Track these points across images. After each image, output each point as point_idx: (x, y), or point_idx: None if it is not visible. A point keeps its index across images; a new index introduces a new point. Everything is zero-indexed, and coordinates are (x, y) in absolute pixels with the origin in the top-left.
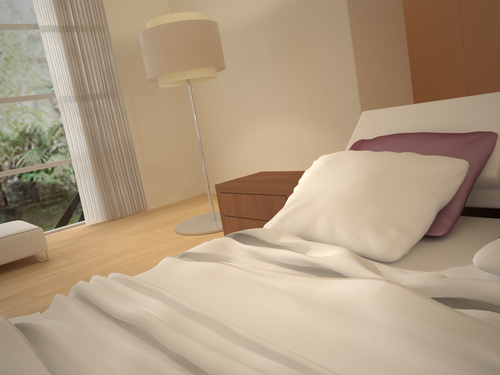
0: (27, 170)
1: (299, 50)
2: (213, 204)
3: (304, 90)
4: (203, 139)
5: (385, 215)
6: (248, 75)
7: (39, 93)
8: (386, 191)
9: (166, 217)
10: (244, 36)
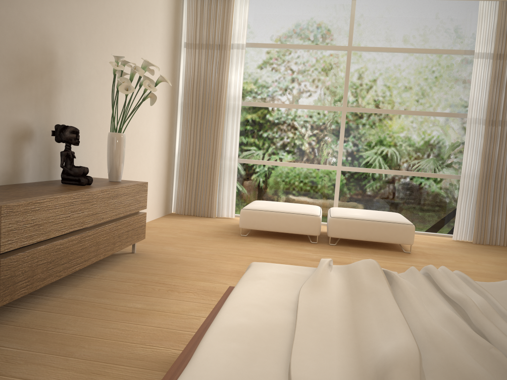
0: (419, 175)
1: None
2: None
3: None
4: None
5: None
6: None
7: (453, 111)
8: None
9: None
10: None
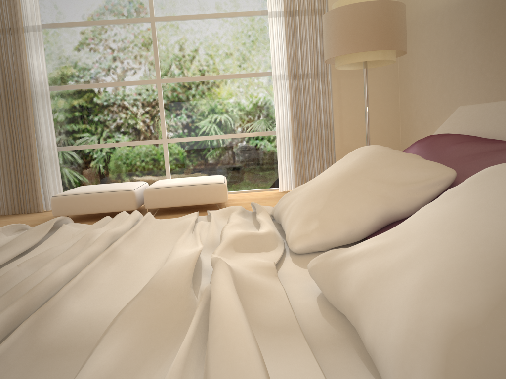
0: (242, 136)
1: (504, 30)
2: None
3: (504, 78)
4: (407, 126)
5: (324, 210)
6: (453, 59)
7: (262, 71)
8: (347, 188)
9: None
10: (454, 15)
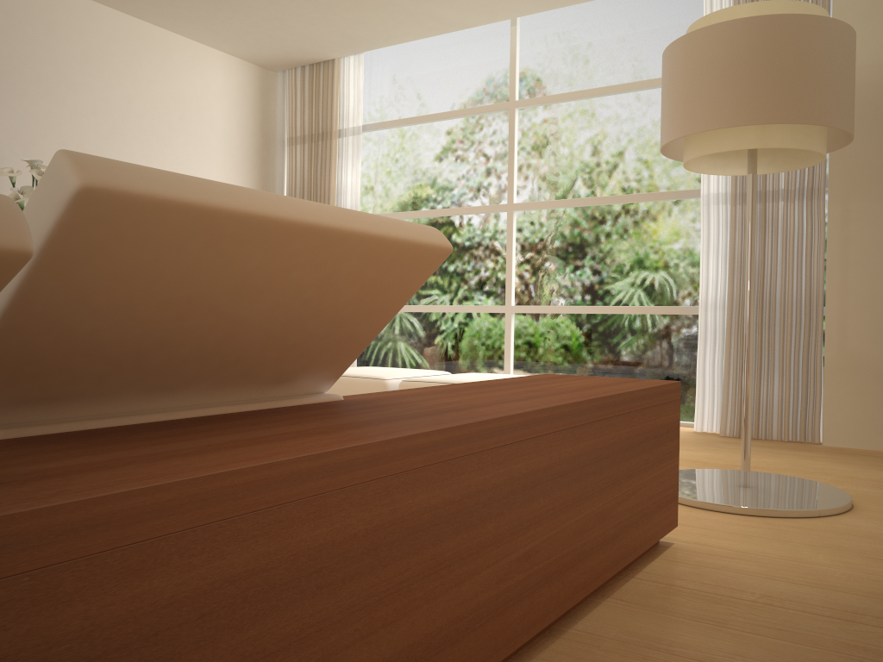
0: (640, 311)
1: None
2: (745, 450)
3: None
4: None
5: None
6: None
7: (693, 187)
8: None
9: (774, 460)
10: None
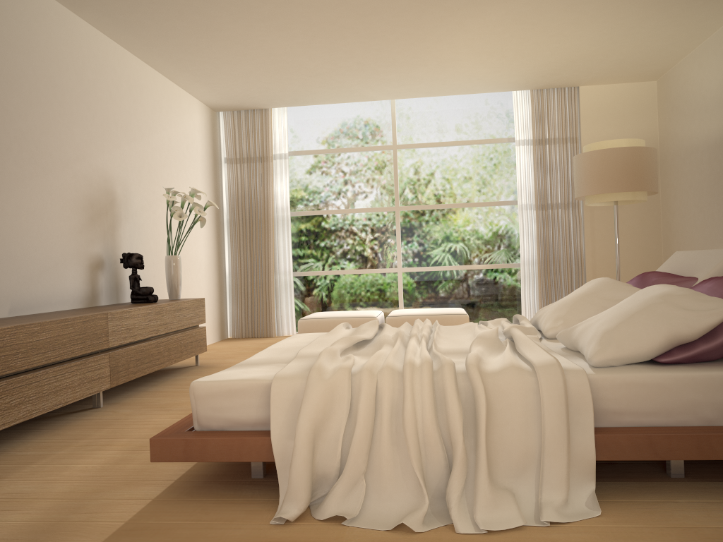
0: (482, 267)
1: None
2: None
3: None
4: None
5: (566, 314)
6: (712, 196)
7: (506, 199)
8: (581, 302)
9: None
10: (712, 153)
